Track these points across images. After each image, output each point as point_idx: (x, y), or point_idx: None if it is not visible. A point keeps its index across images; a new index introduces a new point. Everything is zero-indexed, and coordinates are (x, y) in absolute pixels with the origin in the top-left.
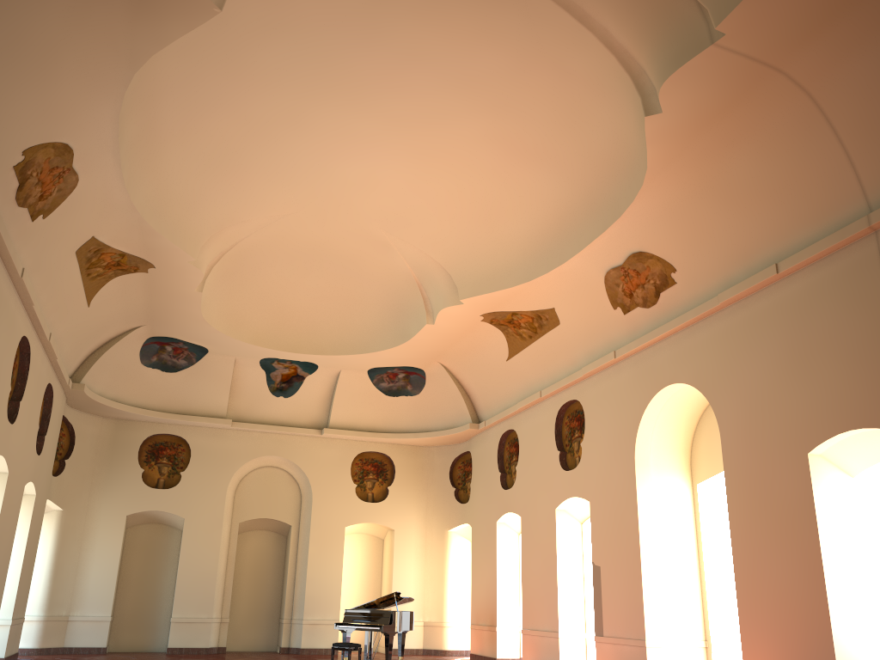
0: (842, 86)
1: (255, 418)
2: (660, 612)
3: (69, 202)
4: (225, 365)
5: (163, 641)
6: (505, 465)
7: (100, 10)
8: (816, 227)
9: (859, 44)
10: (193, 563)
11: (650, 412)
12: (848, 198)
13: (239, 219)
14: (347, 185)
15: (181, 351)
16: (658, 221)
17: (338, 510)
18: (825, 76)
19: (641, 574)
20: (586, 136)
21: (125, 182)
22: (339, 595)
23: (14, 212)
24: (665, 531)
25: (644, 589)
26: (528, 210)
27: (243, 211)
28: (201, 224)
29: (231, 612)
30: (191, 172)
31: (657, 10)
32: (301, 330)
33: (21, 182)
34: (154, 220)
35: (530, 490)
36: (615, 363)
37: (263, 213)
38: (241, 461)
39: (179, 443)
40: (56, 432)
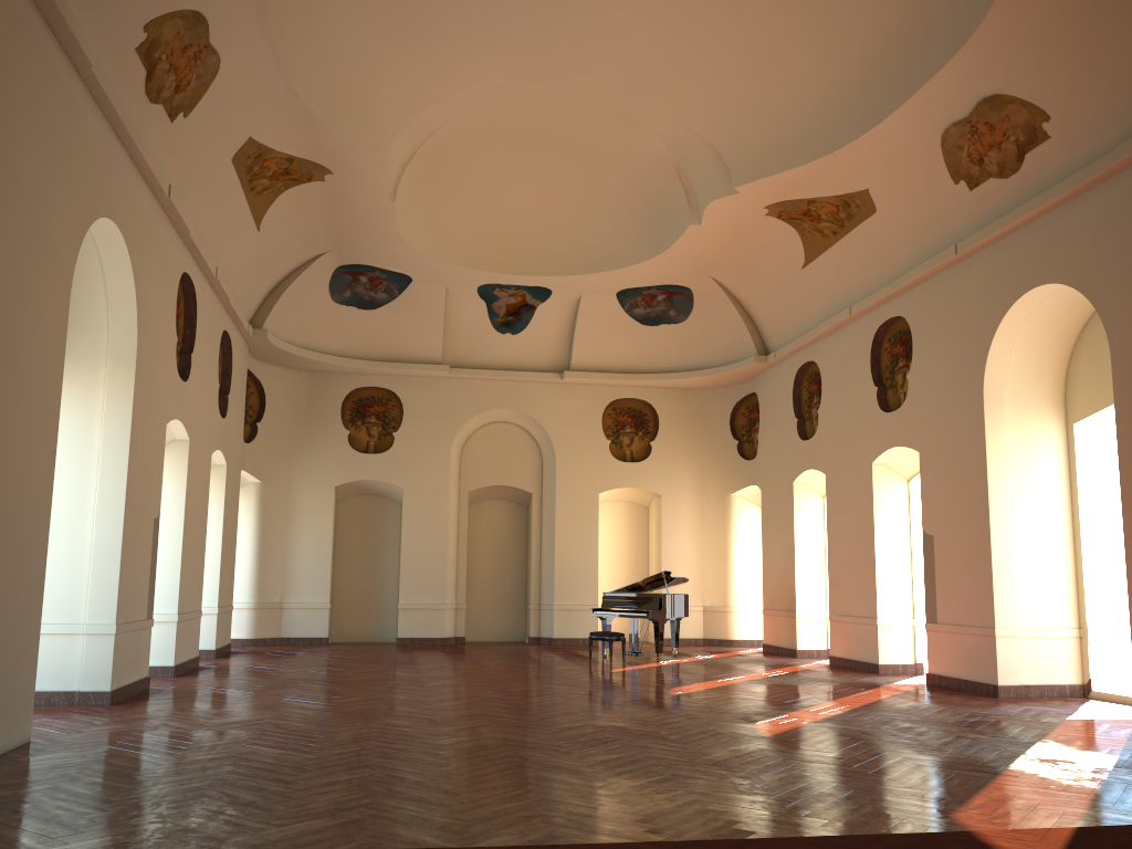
0: None
1: (478, 363)
2: (1016, 593)
3: (213, 93)
4: (435, 297)
5: (392, 630)
6: (804, 409)
7: None
8: None
9: None
10: (418, 540)
11: (1007, 328)
12: None
13: (432, 99)
14: (571, 36)
15: (379, 281)
16: (1024, 45)
17: (588, 473)
18: None
19: (990, 545)
20: None
21: (279, 59)
22: (596, 576)
23: (146, 112)
24: (1025, 488)
25: (993, 564)
26: (827, 49)
27: (436, 87)
28: (384, 110)
29: (468, 597)
30: (363, 38)
31: None
32: (526, 245)
33: (148, 70)
34: (323, 109)
35: (837, 440)
36: (957, 262)
37: (463, 88)
38: (464, 417)
39: (388, 397)
40: (241, 390)
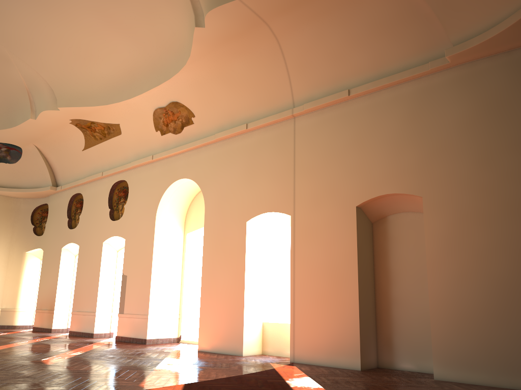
0: (293, 41)
1: None
2: (158, 300)
3: None
4: None
5: None
6: (72, 214)
7: None
8: (268, 109)
9: (304, 23)
10: None
11: (168, 192)
12: (285, 98)
13: None
14: None
15: None
16: (190, 87)
17: None
18: (286, 34)
19: (151, 280)
20: (157, 26)
21: None
22: None
23: None
24: (167, 257)
25: (151, 288)
26: (112, 61)
27: None
28: None
29: None
30: None
31: None
32: None
33: None
34: None
35: (88, 230)
36: (152, 162)
37: None
38: None
39: None
40: None
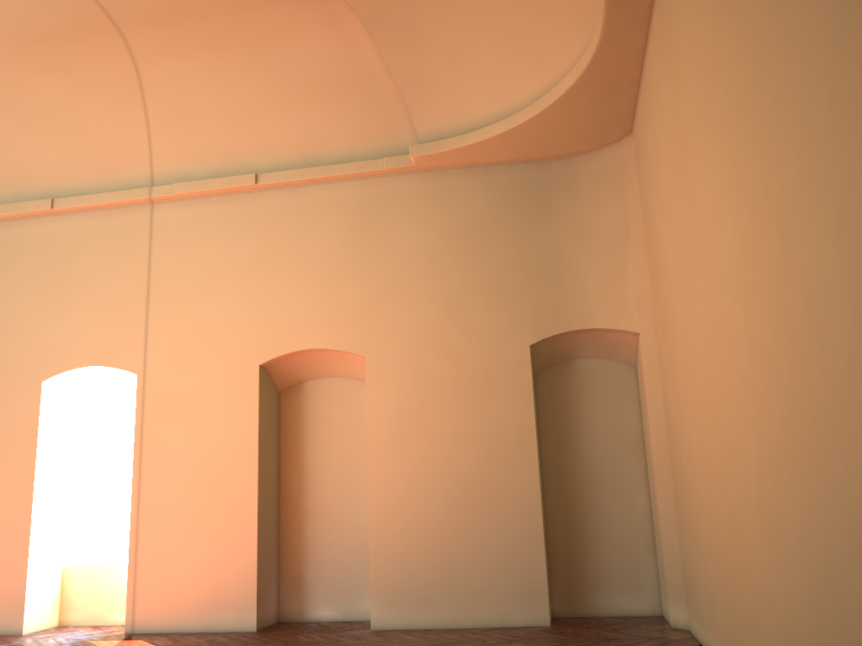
0: (165, 74)
1: None
2: None
3: None
4: None
5: None
6: None
7: None
8: (101, 180)
9: (192, 49)
10: None
11: None
12: (137, 166)
13: None
14: None
15: None
16: None
17: None
18: (155, 59)
19: None
20: None
21: None
22: None
23: None
24: None
25: None
26: None
27: None
28: None
29: None
30: None
31: None
32: None
33: None
34: None
35: None
36: None
37: None
38: None
39: None
40: None
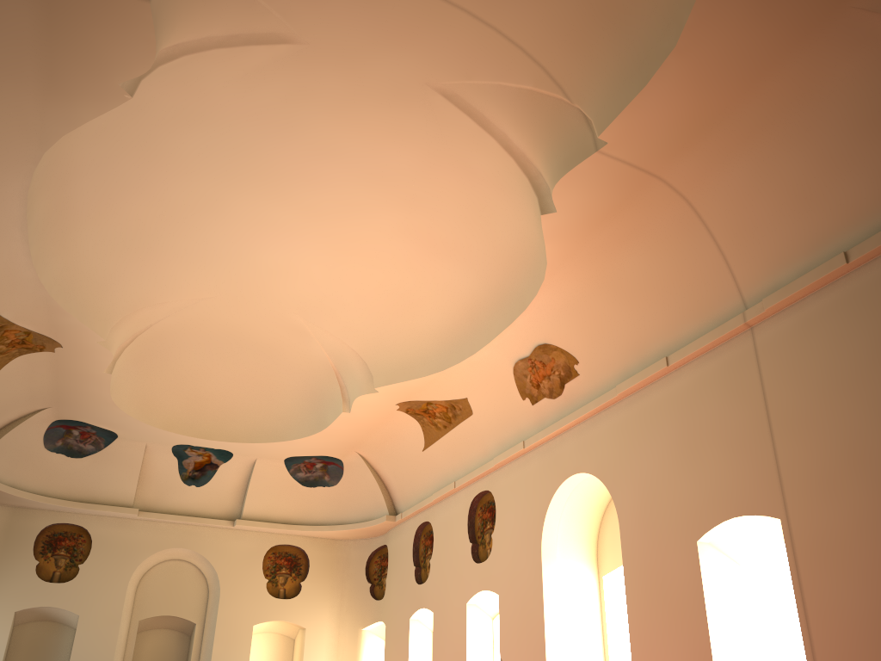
0: (715, 194)
1: (164, 508)
2: None
3: None
4: (135, 451)
5: None
6: (420, 558)
7: (11, 90)
8: (701, 323)
9: (727, 157)
10: None
11: (557, 502)
12: (727, 296)
13: (153, 301)
14: (265, 271)
15: (89, 435)
16: (561, 314)
17: (246, 606)
18: (700, 185)
19: None
20: (493, 232)
21: (32, 259)
22: None
23: None
24: (571, 624)
25: None
26: (441, 302)
27: (158, 294)
28: (113, 305)
29: None
30: (105, 252)
31: (549, 119)
32: (216, 416)
33: None
34: (62, 298)
35: (443, 584)
36: (525, 454)
37: (179, 296)
38: (145, 554)
39: (80, 533)
40: None
